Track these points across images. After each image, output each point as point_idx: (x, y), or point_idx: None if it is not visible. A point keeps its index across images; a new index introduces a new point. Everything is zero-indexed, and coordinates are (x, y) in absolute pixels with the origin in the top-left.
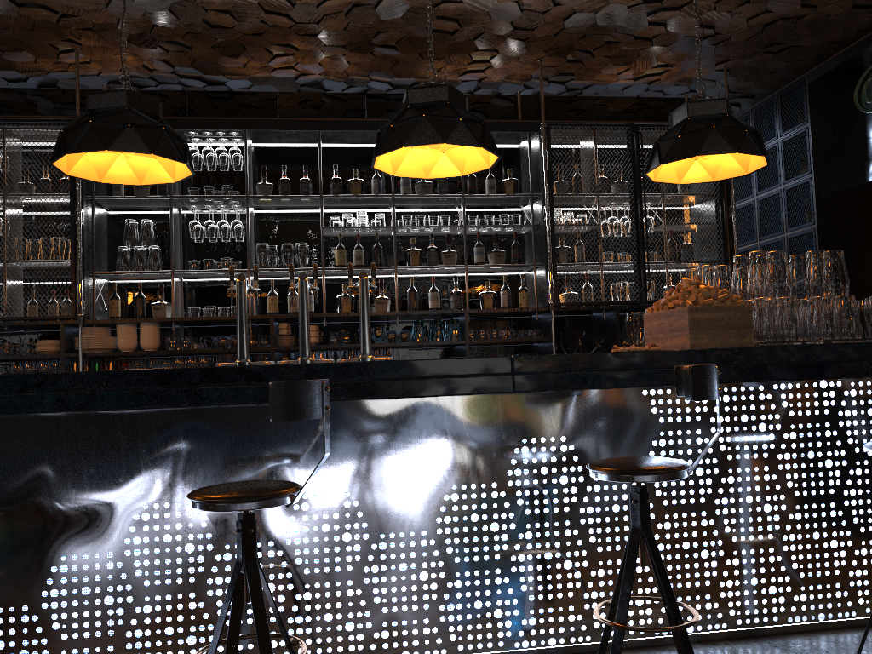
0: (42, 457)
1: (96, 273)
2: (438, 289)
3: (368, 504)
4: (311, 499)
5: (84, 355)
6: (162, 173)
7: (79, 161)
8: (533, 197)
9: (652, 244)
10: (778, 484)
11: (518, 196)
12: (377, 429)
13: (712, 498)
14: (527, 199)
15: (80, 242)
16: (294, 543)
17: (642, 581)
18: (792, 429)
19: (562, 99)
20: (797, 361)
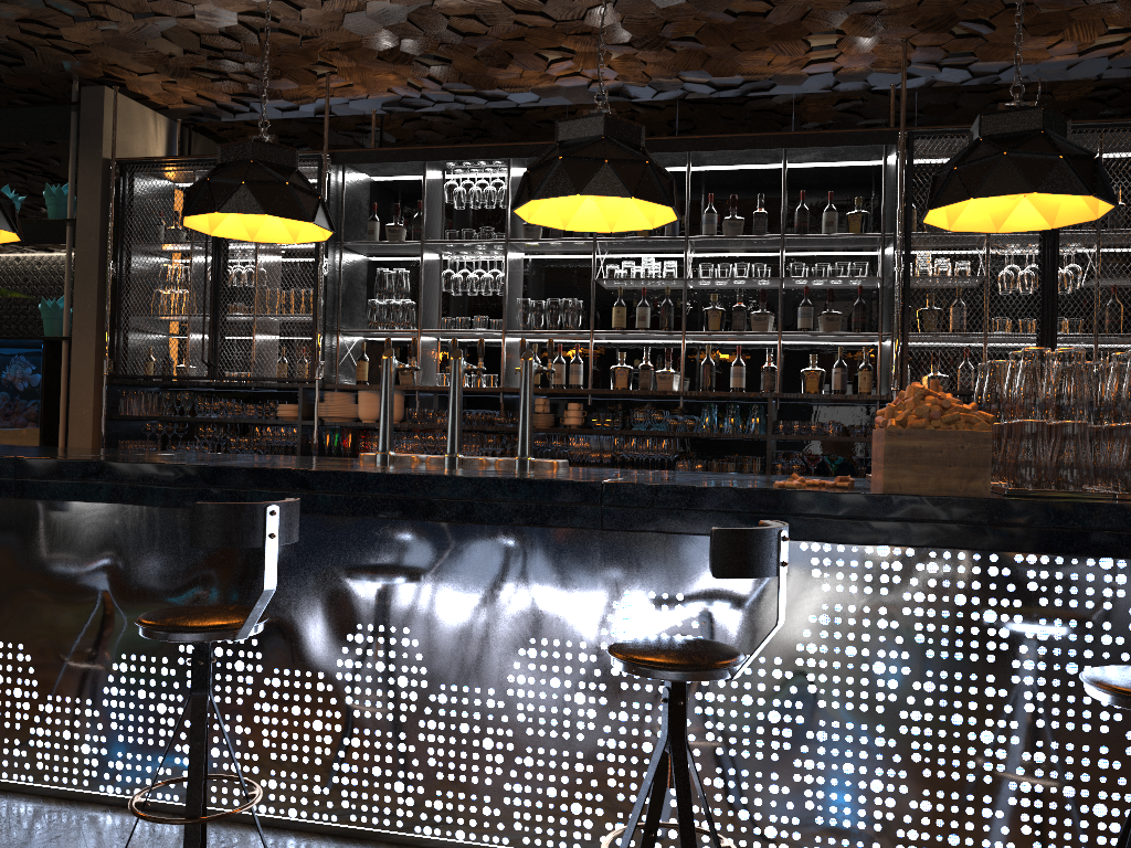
0: (110, 548)
1: (340, 331)
2: (754, 361)
3: (429, 646)
4: (366, 630)
5: (321, 424)
6: (314, 230)
7: (225, 219)
8: (889, 238)
9: (1068, 308)
10: (1009, 704)
11: (862, 236)
12: (445, 557)
13: (895, 709)
14: (880, 240)
15: (321, 295)
16: (345, 679)
17: (777, 805)
18: (1041, 626)
19: (963, 90)
20: (1041, 524)
